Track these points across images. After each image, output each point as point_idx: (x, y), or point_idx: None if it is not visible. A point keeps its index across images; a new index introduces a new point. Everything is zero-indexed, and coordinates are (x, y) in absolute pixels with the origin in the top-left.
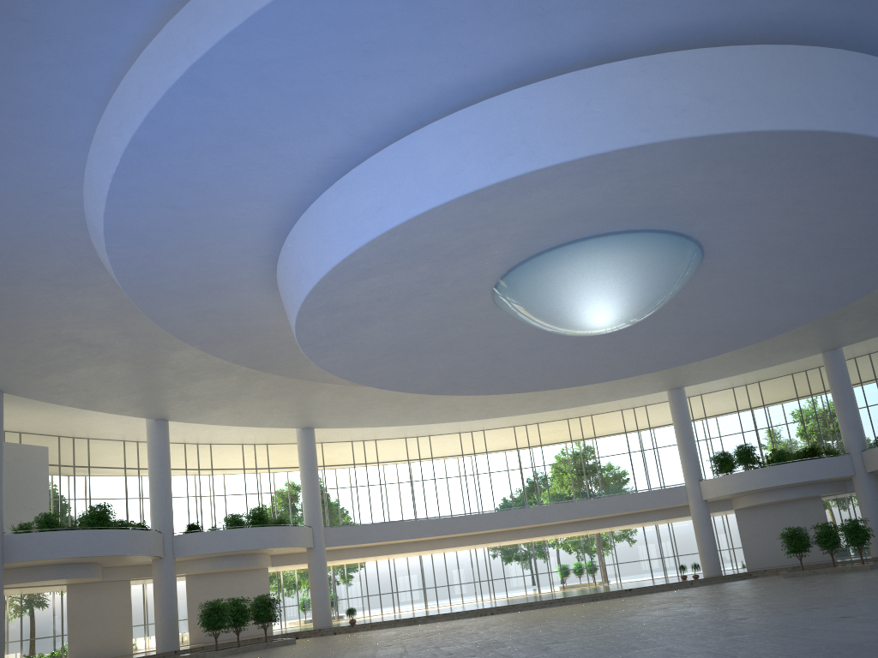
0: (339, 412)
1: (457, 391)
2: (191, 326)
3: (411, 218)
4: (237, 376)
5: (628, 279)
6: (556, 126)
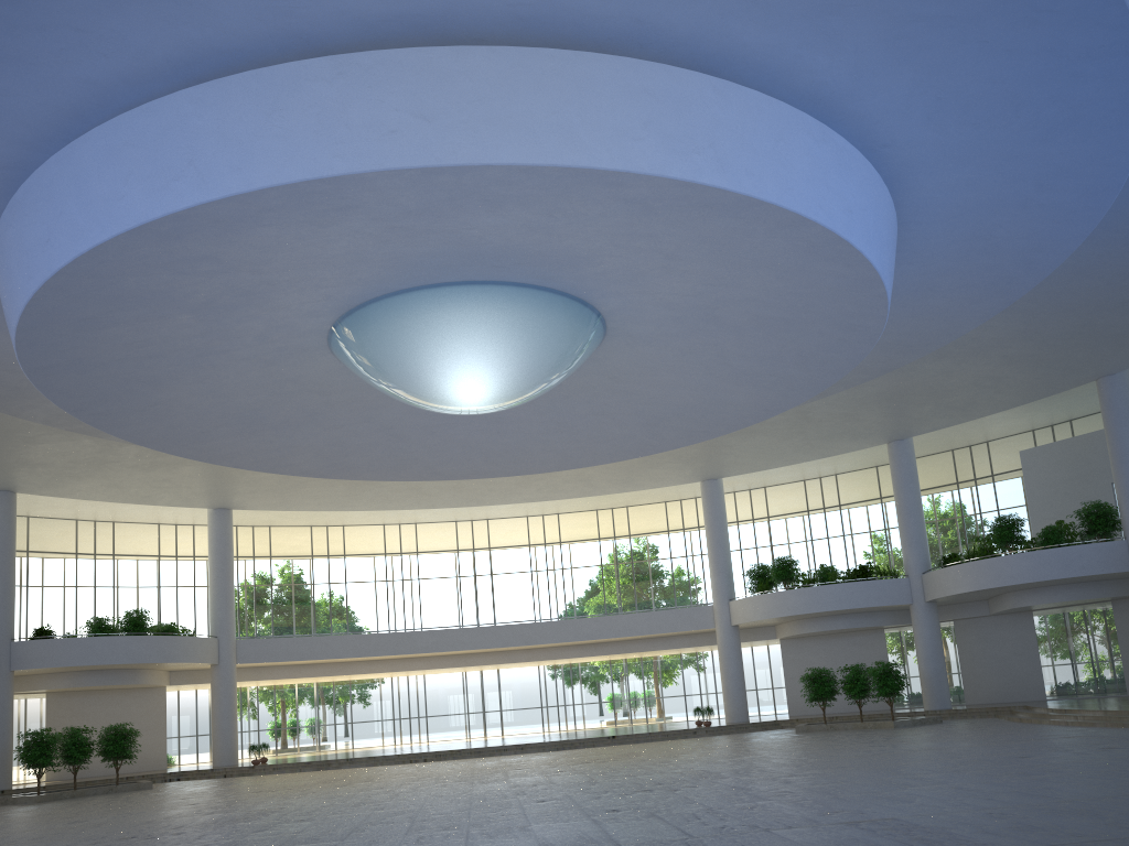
0: (260, 490)
1: (354, 474)
2: None
3: (77, 257)
4: (89, 440)
5: (479, 346)
6: (229, 144)
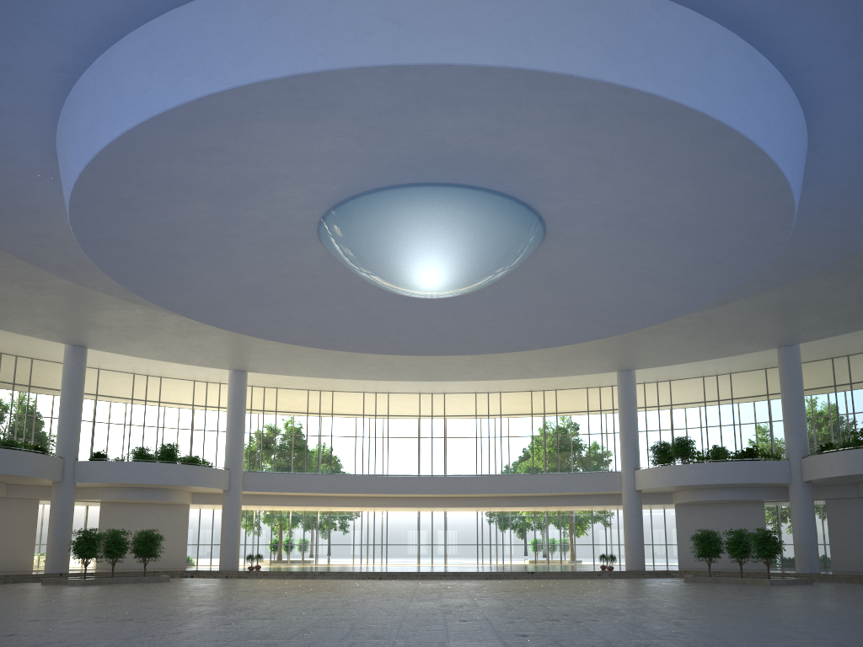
0: (268, 358)
1: (337, 346)
2: (32, 249)
3: (111, 142)
4: (141, 310)
5: (438, 238)
6: (232, 44)
